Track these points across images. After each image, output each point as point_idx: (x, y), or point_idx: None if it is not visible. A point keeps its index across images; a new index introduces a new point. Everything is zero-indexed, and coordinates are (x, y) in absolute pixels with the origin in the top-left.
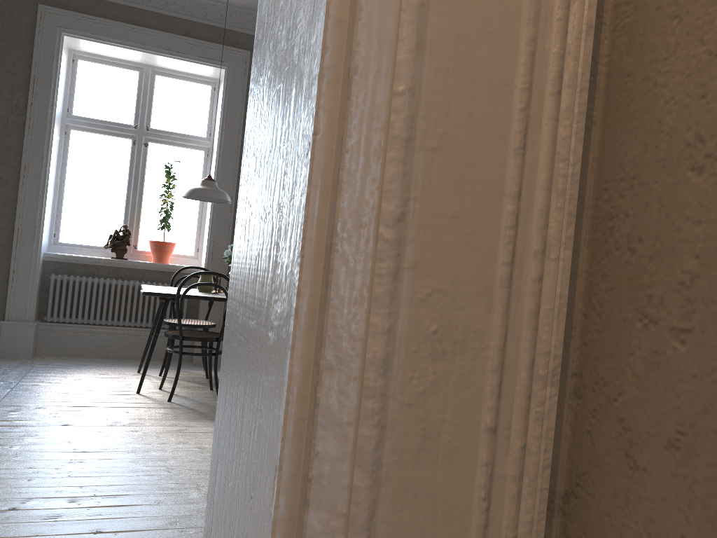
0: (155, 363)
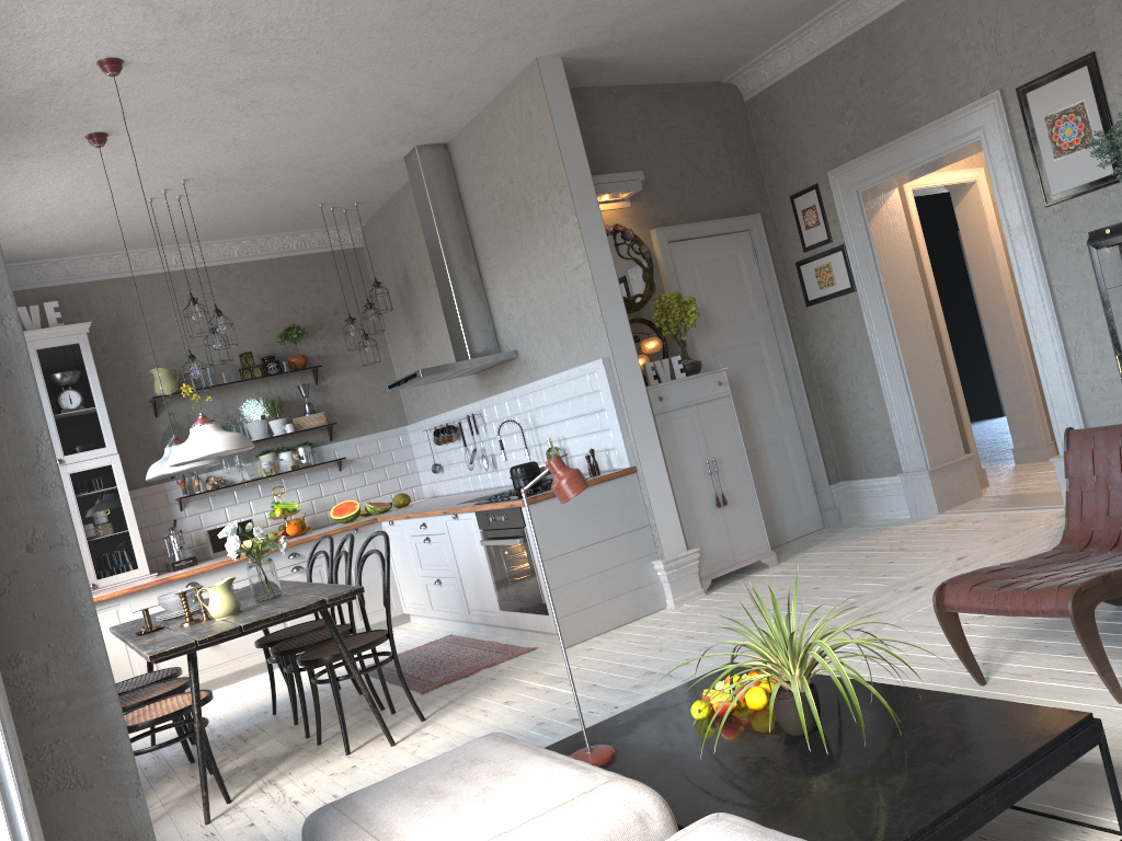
0: None
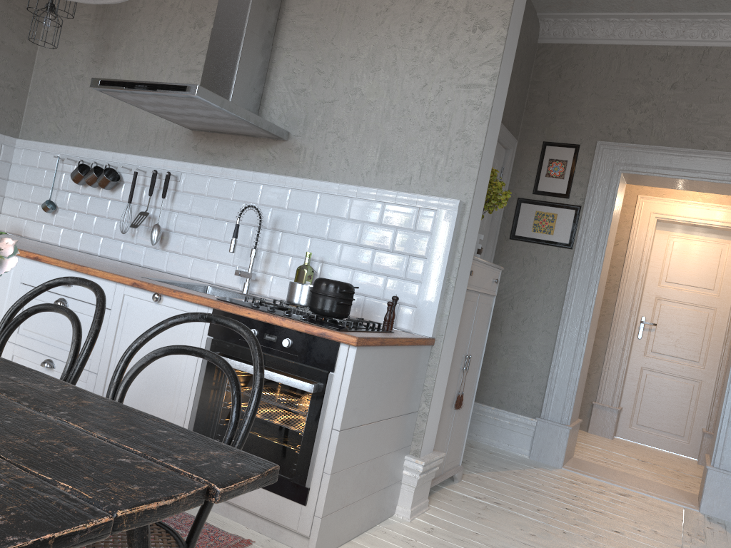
0: None
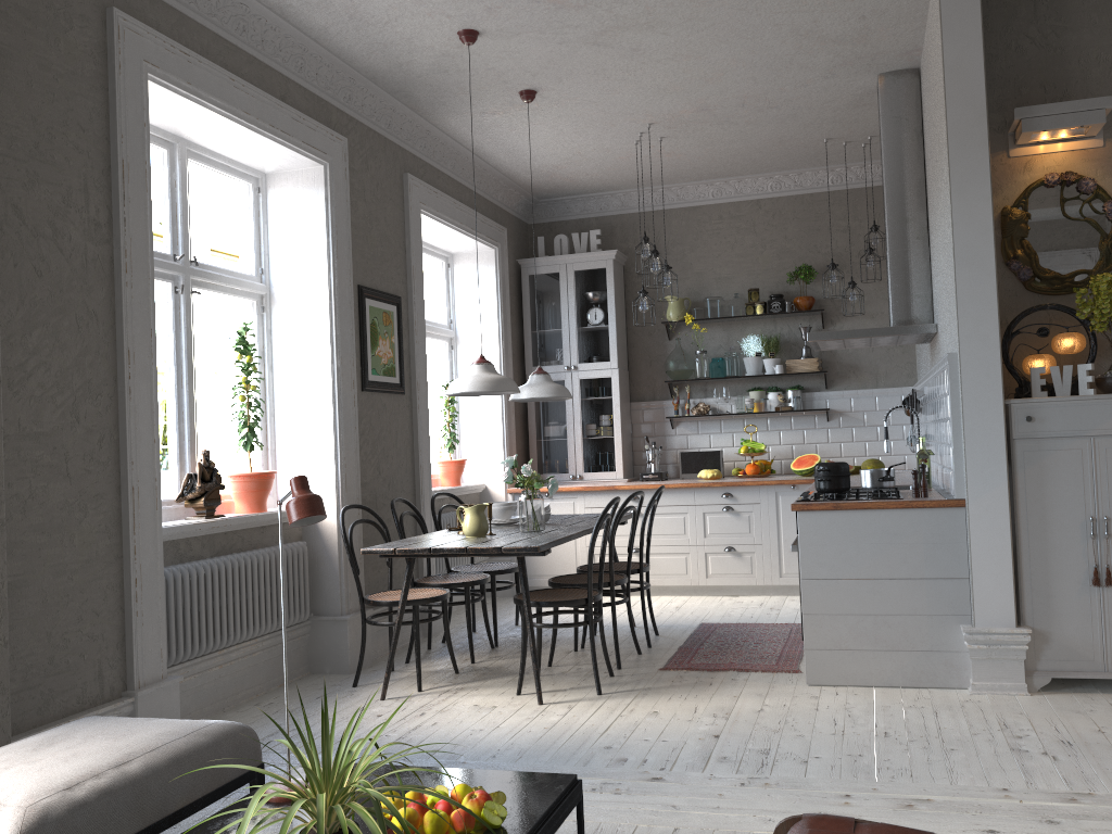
0: (314, 689)
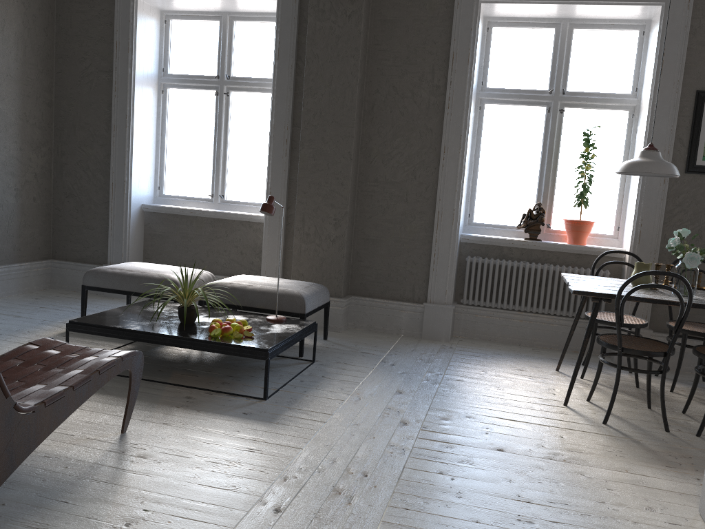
0: (570, 358)
